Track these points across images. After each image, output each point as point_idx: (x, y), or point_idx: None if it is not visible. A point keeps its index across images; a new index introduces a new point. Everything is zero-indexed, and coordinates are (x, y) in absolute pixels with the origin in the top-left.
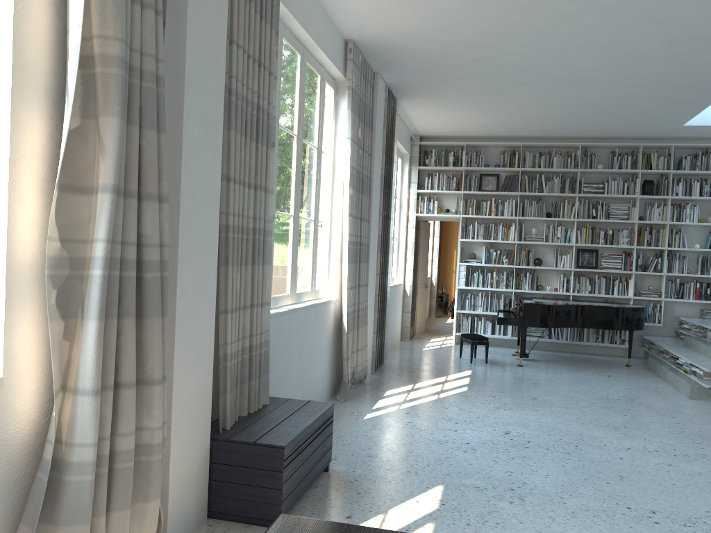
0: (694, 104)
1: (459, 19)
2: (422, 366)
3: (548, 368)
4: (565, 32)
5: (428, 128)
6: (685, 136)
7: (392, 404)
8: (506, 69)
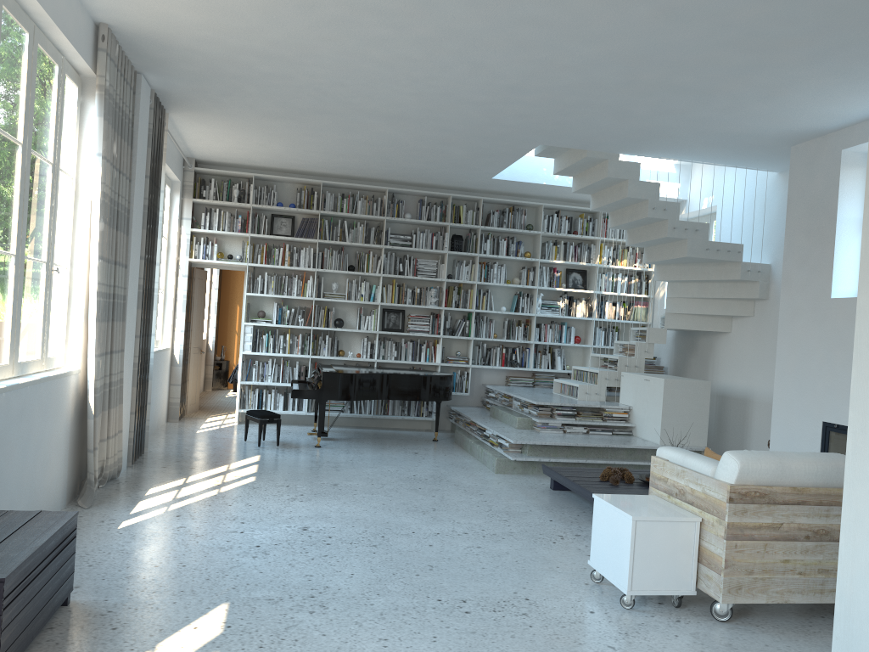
0: (503, 157)
1: (252, 23)
2: (197, 453)
3: (350, 447)
4: (375, 60)
5: (206, 151)
6: (494, 190)
7: (158, 505)
8: (306, 92)
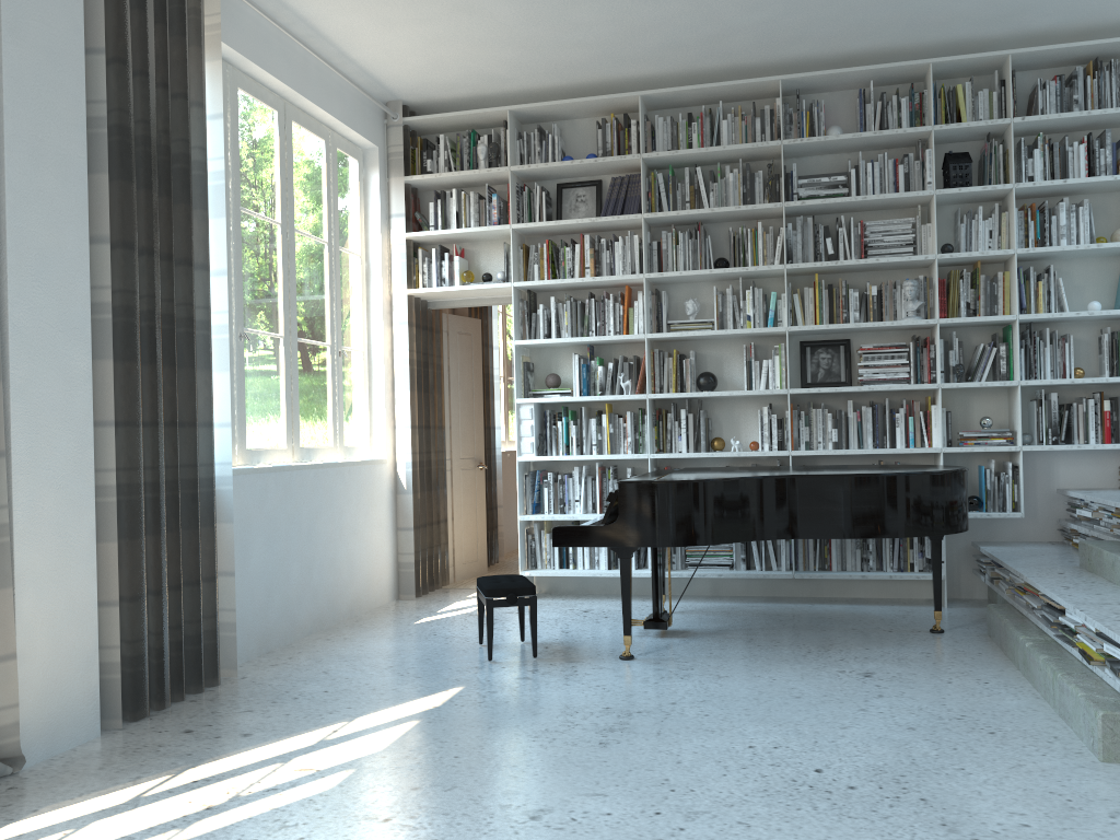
0: None
1: None
2: (331, 682)
3: (706, 658)
4: None
5: (400, 72)
6: (1038, 29)
7: None
8: None
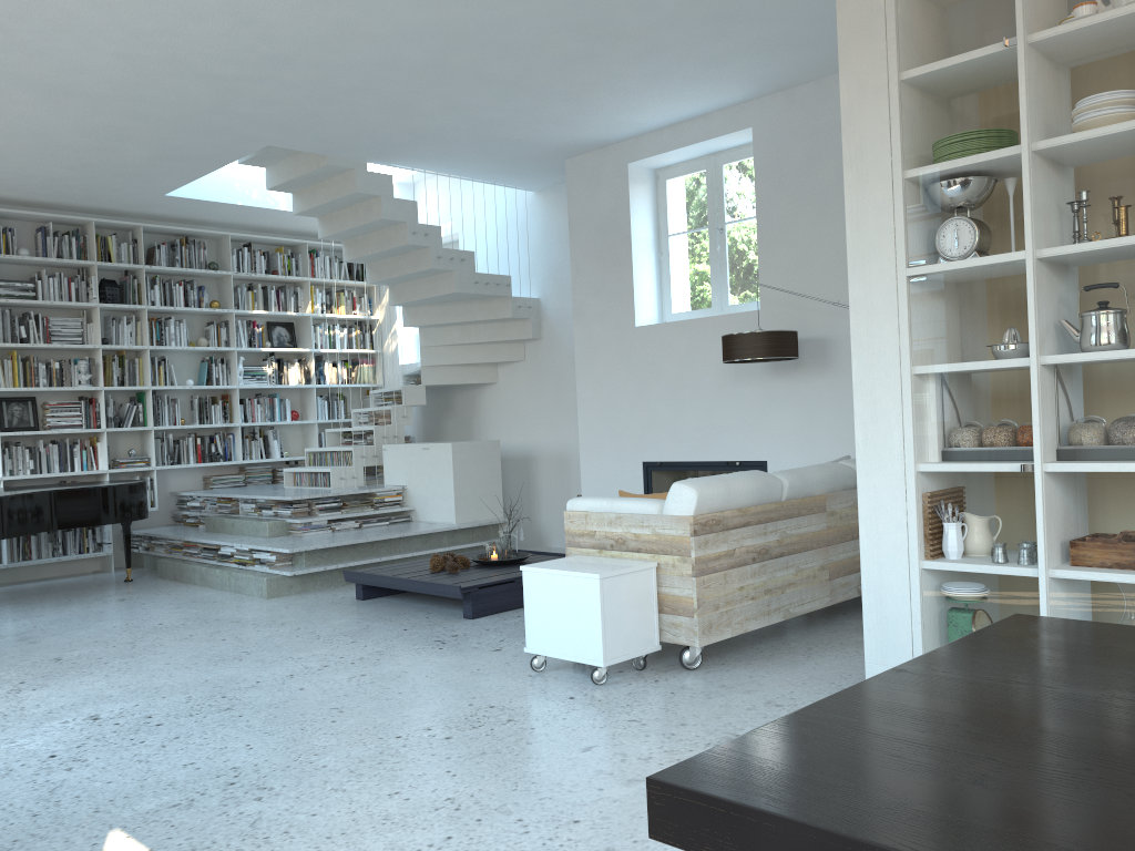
0: (203, 162)
1: None
2: None
3: (9, 613)
4: None
5: None
6: (157, 213)
7: None
8: None
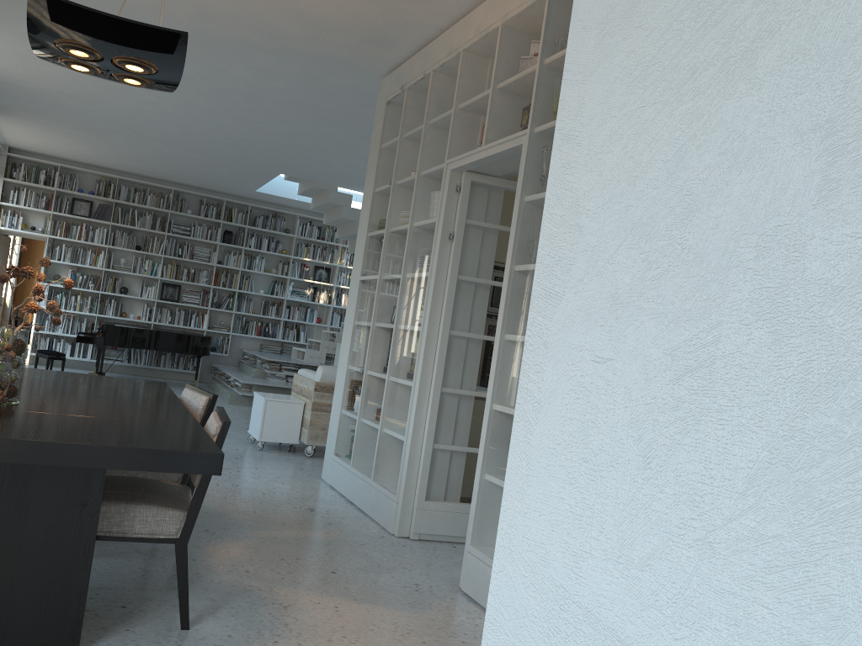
0: (258, 178)
1: (62, 80)
2: None
3: None
4: (150, 111)
5: (19, 142)
6: (260, 199)
7: None
8: (102, 119)
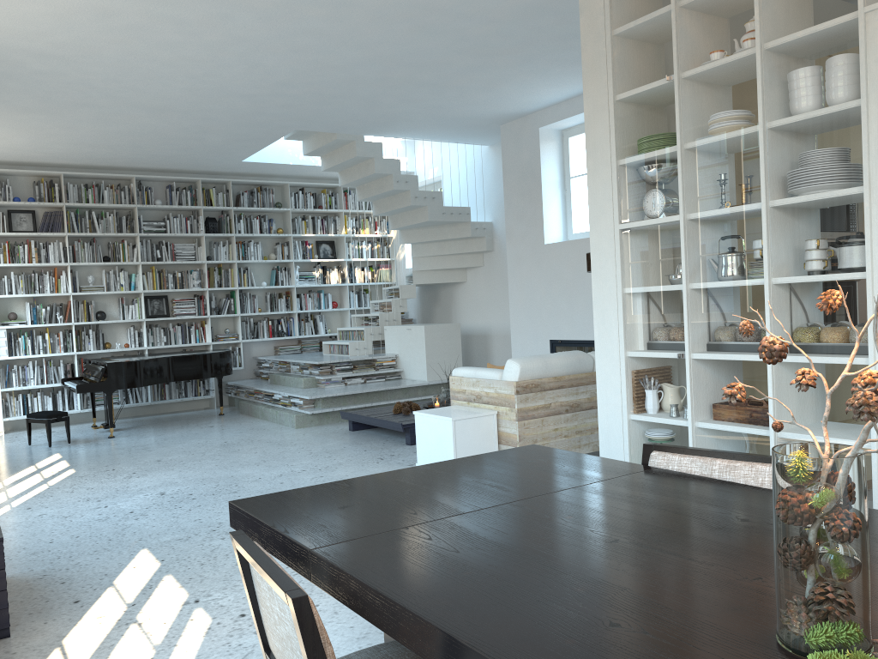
0: (258, 142)
1: (42, 27)
2: None
3: (145, 432)
4: (158, 60)
5: None
6: (241, 172)
7: None
8: (75, 87)
